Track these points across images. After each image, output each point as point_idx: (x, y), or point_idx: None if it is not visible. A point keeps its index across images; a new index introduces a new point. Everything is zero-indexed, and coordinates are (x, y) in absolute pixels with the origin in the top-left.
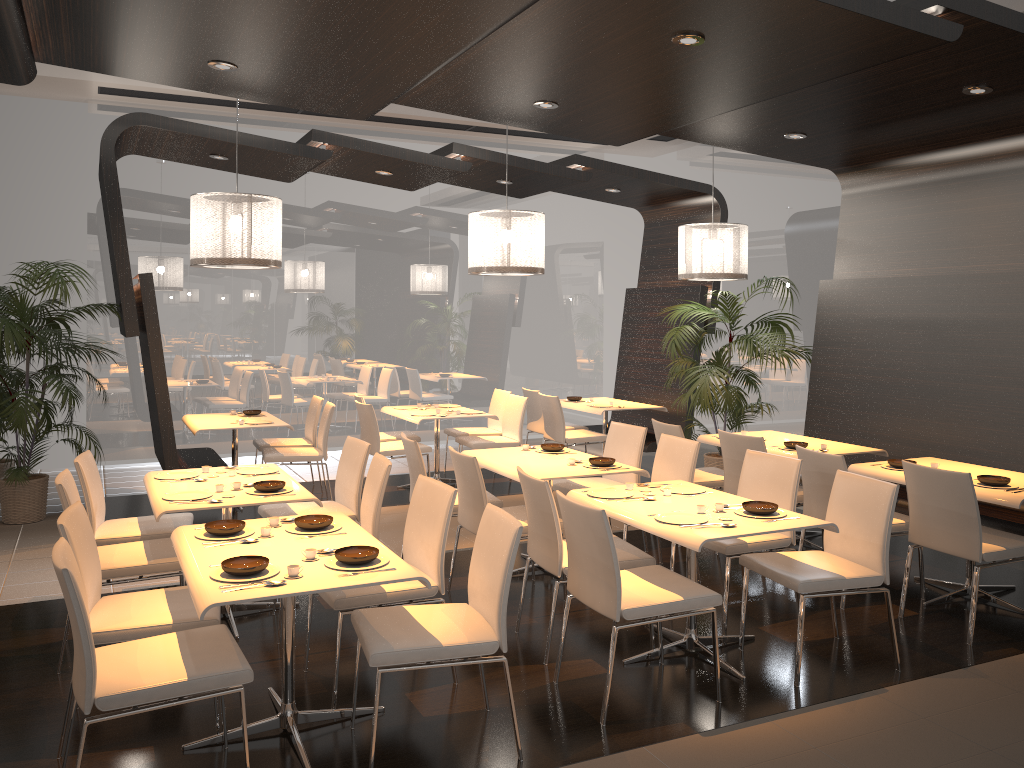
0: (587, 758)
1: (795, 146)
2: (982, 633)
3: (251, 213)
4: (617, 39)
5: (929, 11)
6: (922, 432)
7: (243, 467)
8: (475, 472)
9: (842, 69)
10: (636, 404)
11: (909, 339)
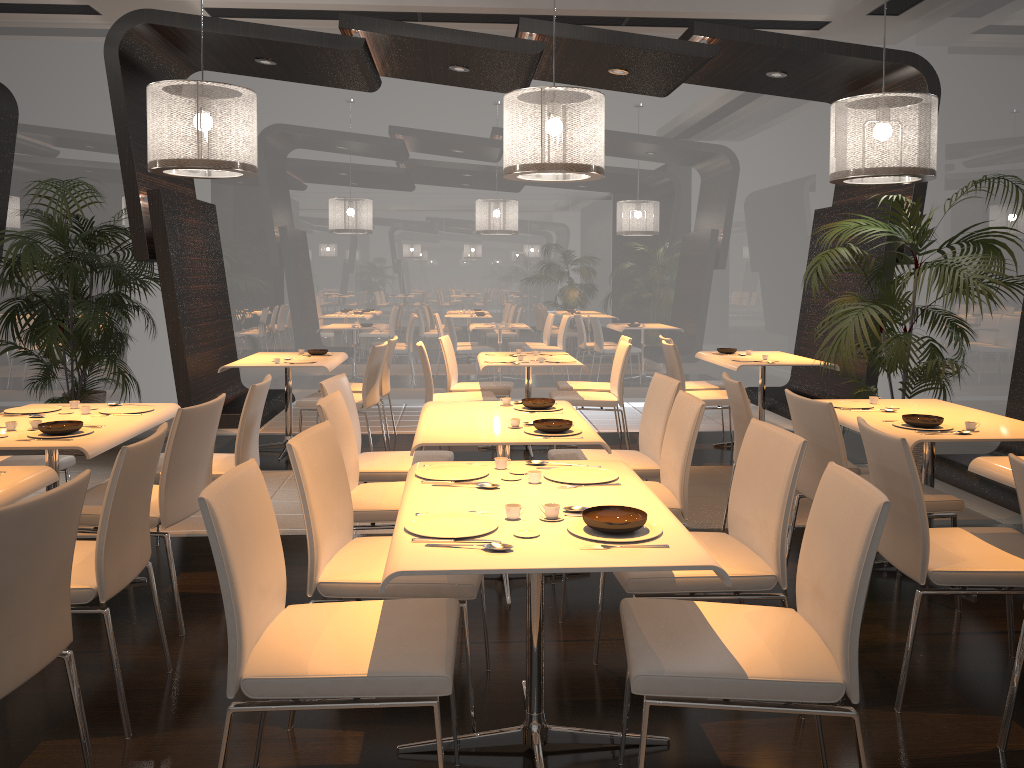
0: None
1: None
2: None
3: (197, 104)
4: None
5: None
6: None
7: (129, 405)
8: None
9: None
10: (801, 360)
11: None
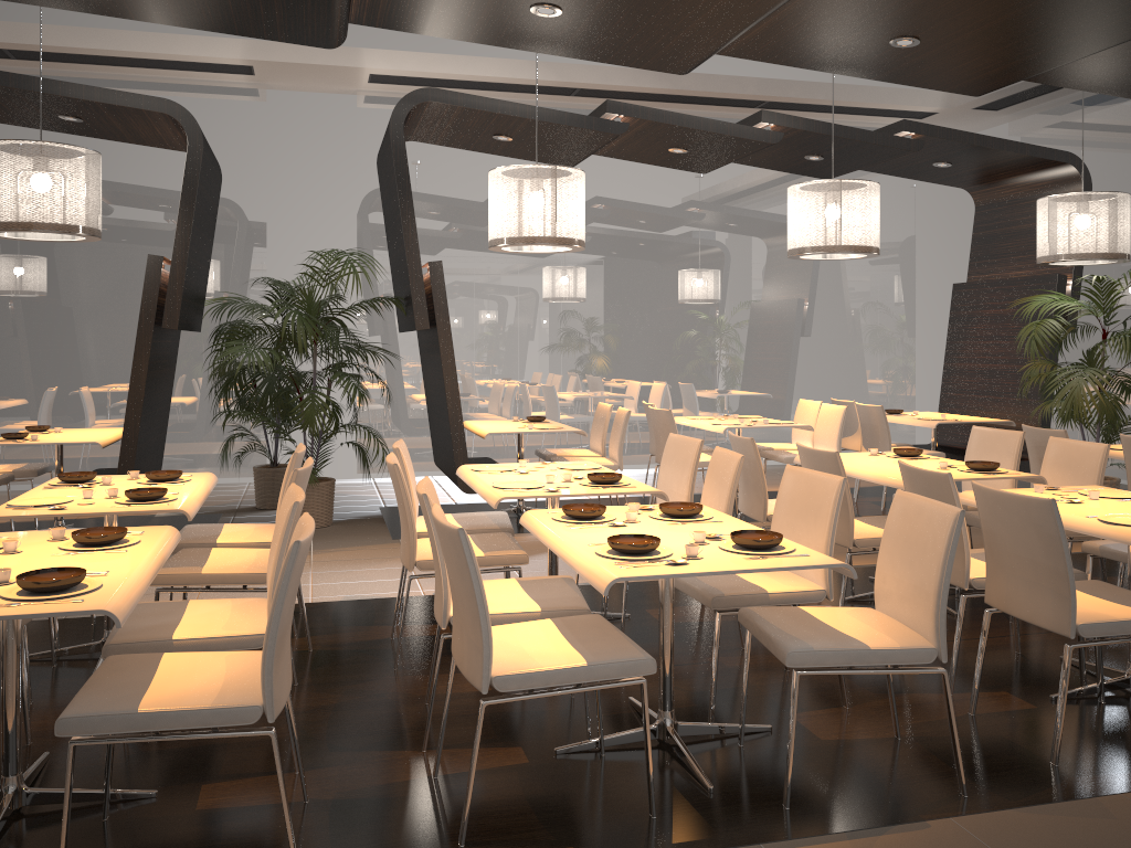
0: (1051, 801)
1: None
2: None
3: (556, 187)
4: None
5: None
6: None
7: (560, 463)
8: (837, 470)
9: None
10: (974, 418)
11: None
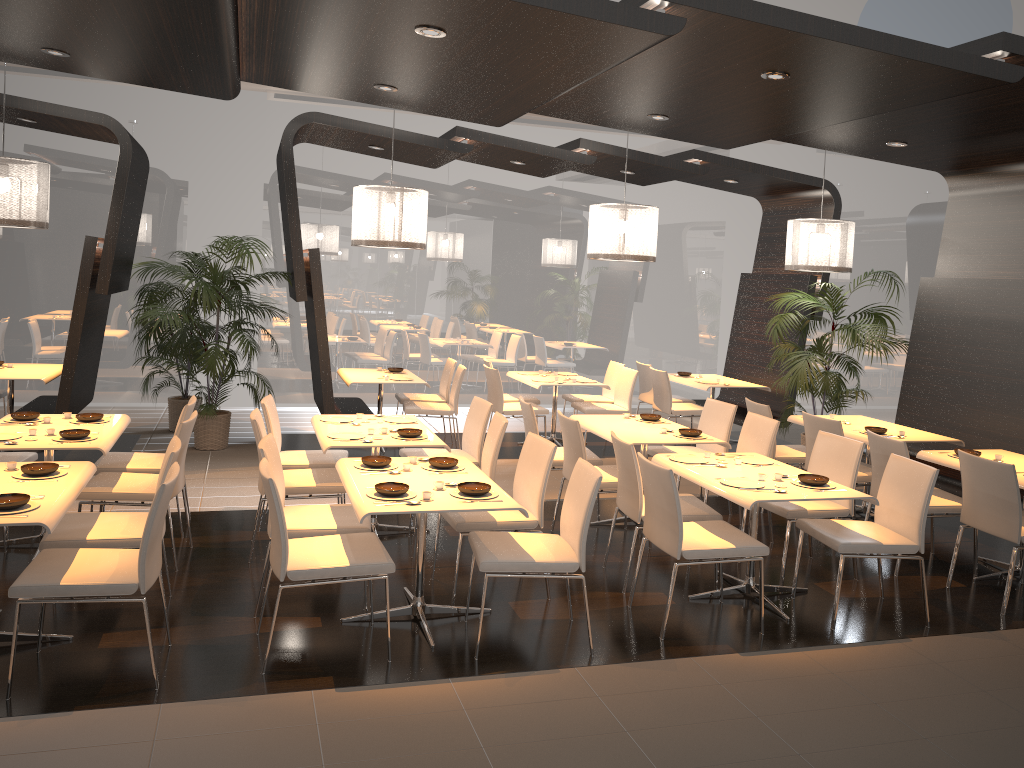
0: (644, 660)
1: (899, 152)
2: (1019, 607)
3: (402, 203)
4: (713, 73)
5: (995, 54)
6: (1003, 426)
7: (388, 416)
8: (577, 433)
9: (919, 99)
10: (742, 383)
11: (998, 338)
